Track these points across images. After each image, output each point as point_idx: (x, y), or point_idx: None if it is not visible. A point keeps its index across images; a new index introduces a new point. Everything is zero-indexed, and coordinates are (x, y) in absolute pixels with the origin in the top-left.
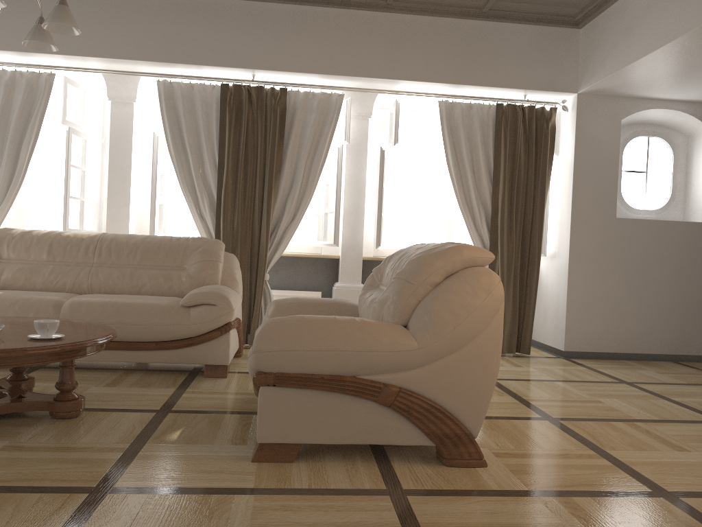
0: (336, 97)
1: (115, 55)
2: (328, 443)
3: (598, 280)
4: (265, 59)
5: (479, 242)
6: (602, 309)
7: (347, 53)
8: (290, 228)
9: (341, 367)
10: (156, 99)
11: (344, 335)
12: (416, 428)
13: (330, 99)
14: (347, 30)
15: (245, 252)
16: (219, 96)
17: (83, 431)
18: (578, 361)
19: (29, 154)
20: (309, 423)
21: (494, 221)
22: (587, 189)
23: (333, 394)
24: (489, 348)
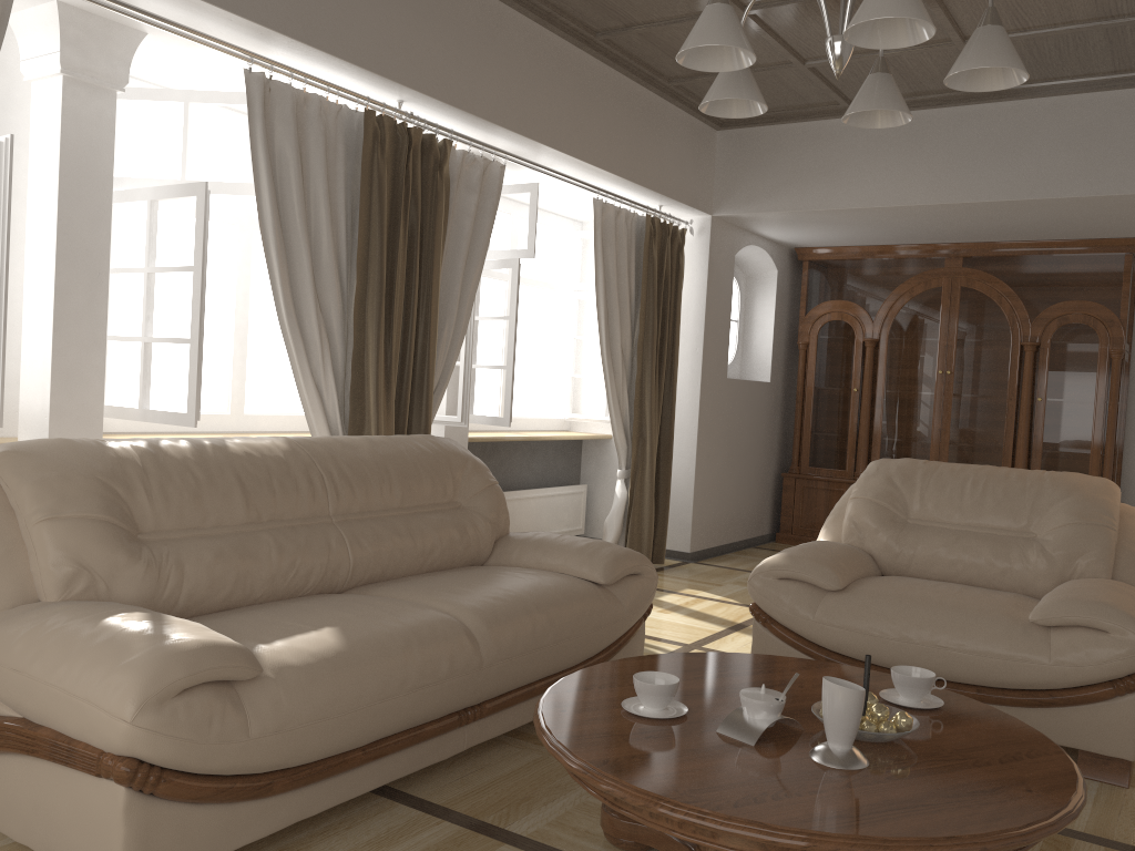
0: (500, 169)
1: None
2: None
3: (714, 457)
4: (447, 82)
5: (619, 413)
6: (715, 494)
7: (538, 103)
8: (439, 400)
9: None
10: None
11: None
12: None
13: (489, 170)
14: (539, 62)
15: None
16: (348, 131)
17: None
18: (717, 564)
19: None
20: None
21: (638, 384)
22: (712, 342)
23: None
24: None
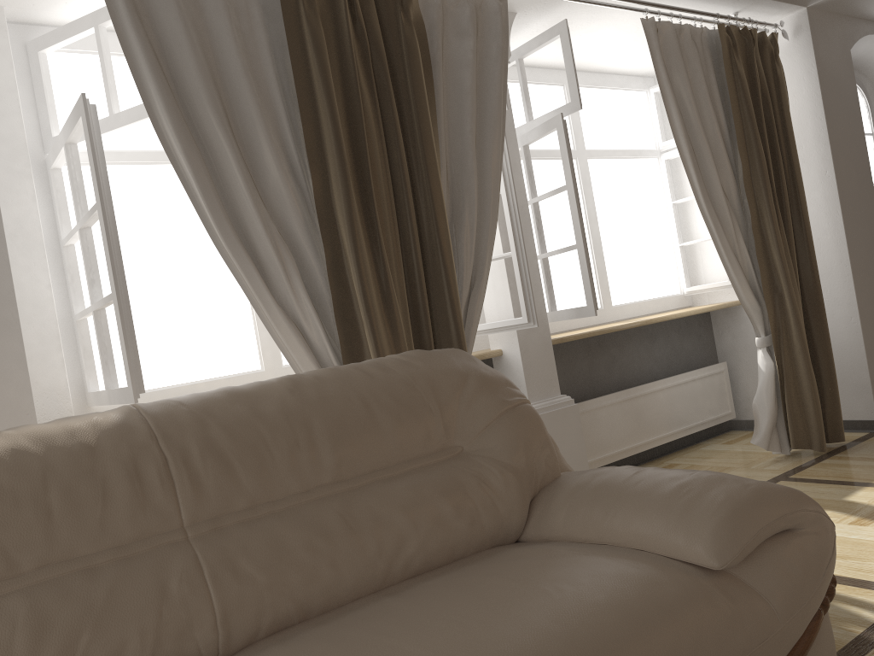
0: (499, 2)
1: None
2: None
3: None
4: None
5: (740, 269)
6: None
7: None
8: (478, 302)
9: None
10: None
11: None
12: None
13: (485, 8)
14: None
15: None
16: None
17: None
18: None
19: None
20: None
21: (756, 229)
22: (845, 159)
23: None
24: None
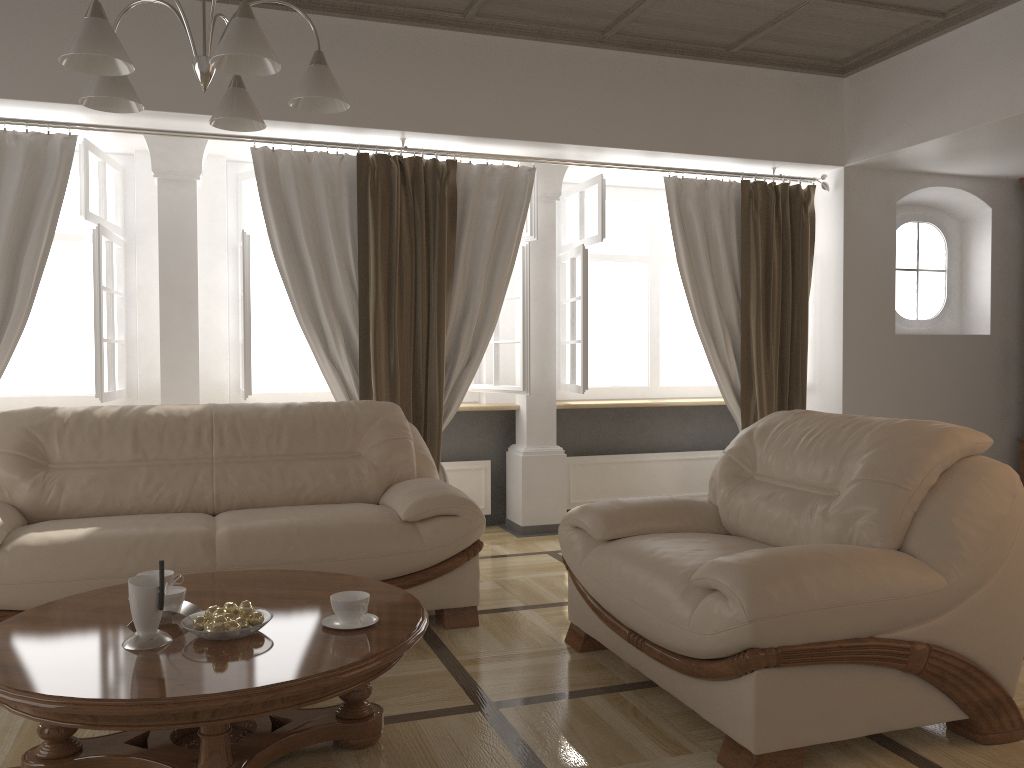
0: (526, 172)
1: (190, 108)
2: (843, 739)
3: None
4: (428, 116)
5: (725, 377)
6: None
7: (547, 109)
8: (468, 373)
9: (860, 626)
10: (217, 171)
11: (857, 578)
12: (946, 698)
13: (516, 175)
14: (544, 73)
15: (405, 414)
16: (352, 172)
17: (428, 767)
18: None
19: (37, 272)
20: (821, 713)
21: (745, 347)
22: (860, 298)
23: (848, 666)
24: (1020, 572)
